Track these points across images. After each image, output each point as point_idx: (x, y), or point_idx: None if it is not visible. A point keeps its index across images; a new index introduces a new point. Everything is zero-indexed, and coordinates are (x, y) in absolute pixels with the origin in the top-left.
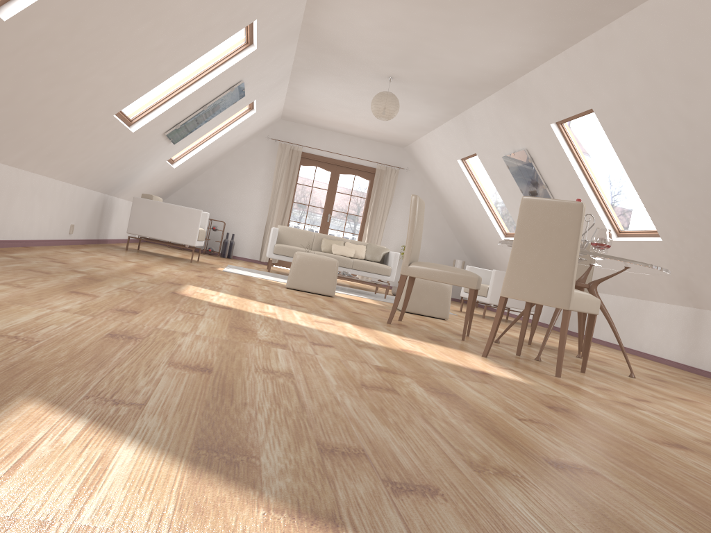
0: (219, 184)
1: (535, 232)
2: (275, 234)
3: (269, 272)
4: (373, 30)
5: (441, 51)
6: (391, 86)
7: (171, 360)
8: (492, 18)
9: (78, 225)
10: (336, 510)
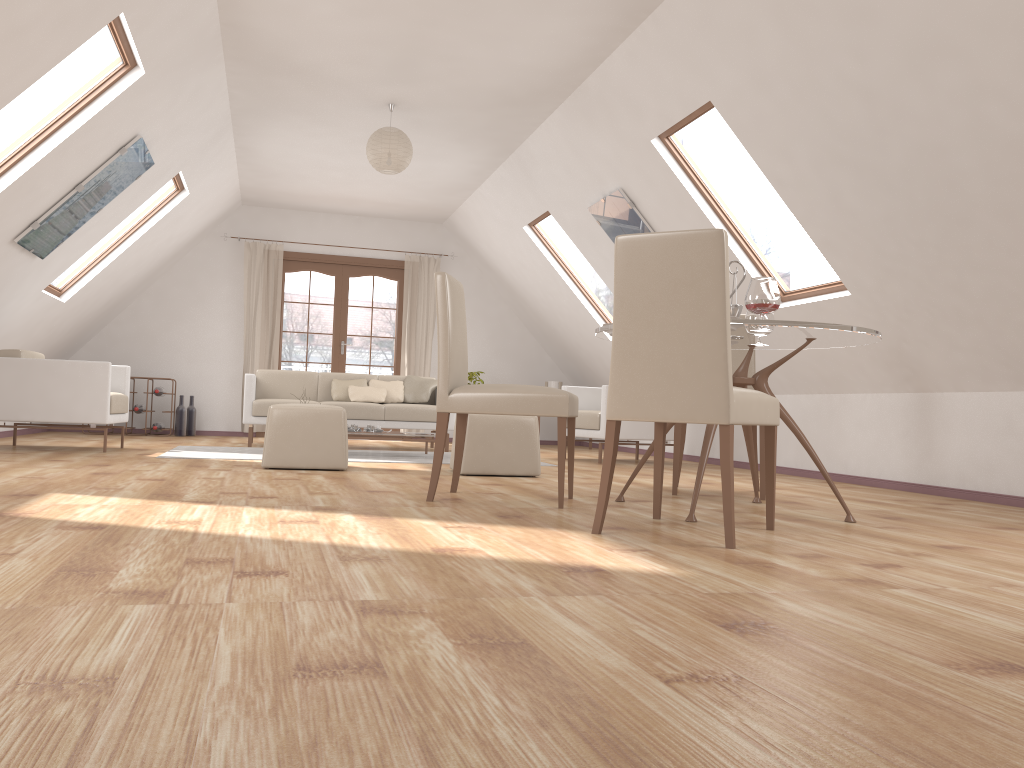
0: (156, 320)
1: (649, 296)
2: (252, 384)
3: (251, 447)
4: (340, 19)
5: (458, 43)
6: (397, 120)
7: None
8: None
9: None
10: None
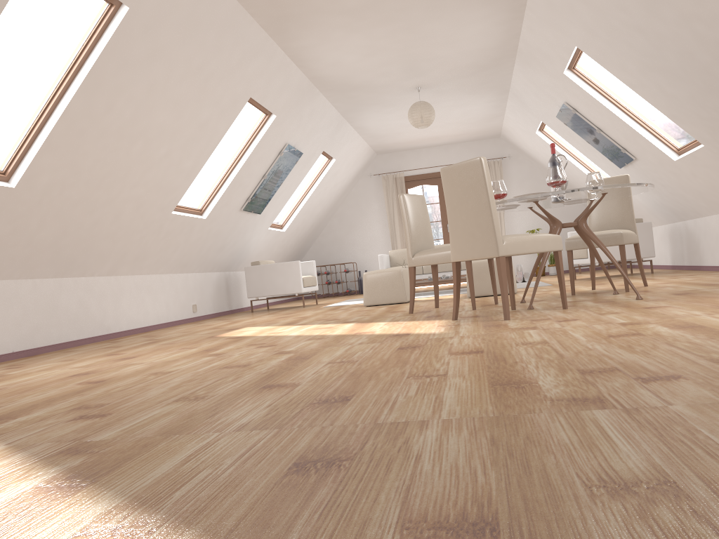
0: (342, 230)
1: (457, 196)
2: (382, 260)
3: None
4: (362, 60)
5: (430, 51)
6: (427, 93)
7: (85, 381)
8: (436, 10)
9: (202, 303)
10: (6, 432)
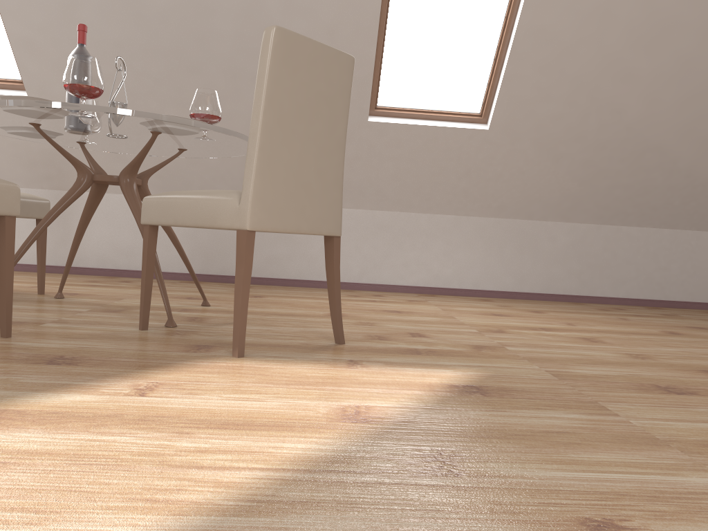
0: None
1: (296, 103)
2: None
3: None
4: None
5: None
6: None
7: None
8: None
9: None
10: None
